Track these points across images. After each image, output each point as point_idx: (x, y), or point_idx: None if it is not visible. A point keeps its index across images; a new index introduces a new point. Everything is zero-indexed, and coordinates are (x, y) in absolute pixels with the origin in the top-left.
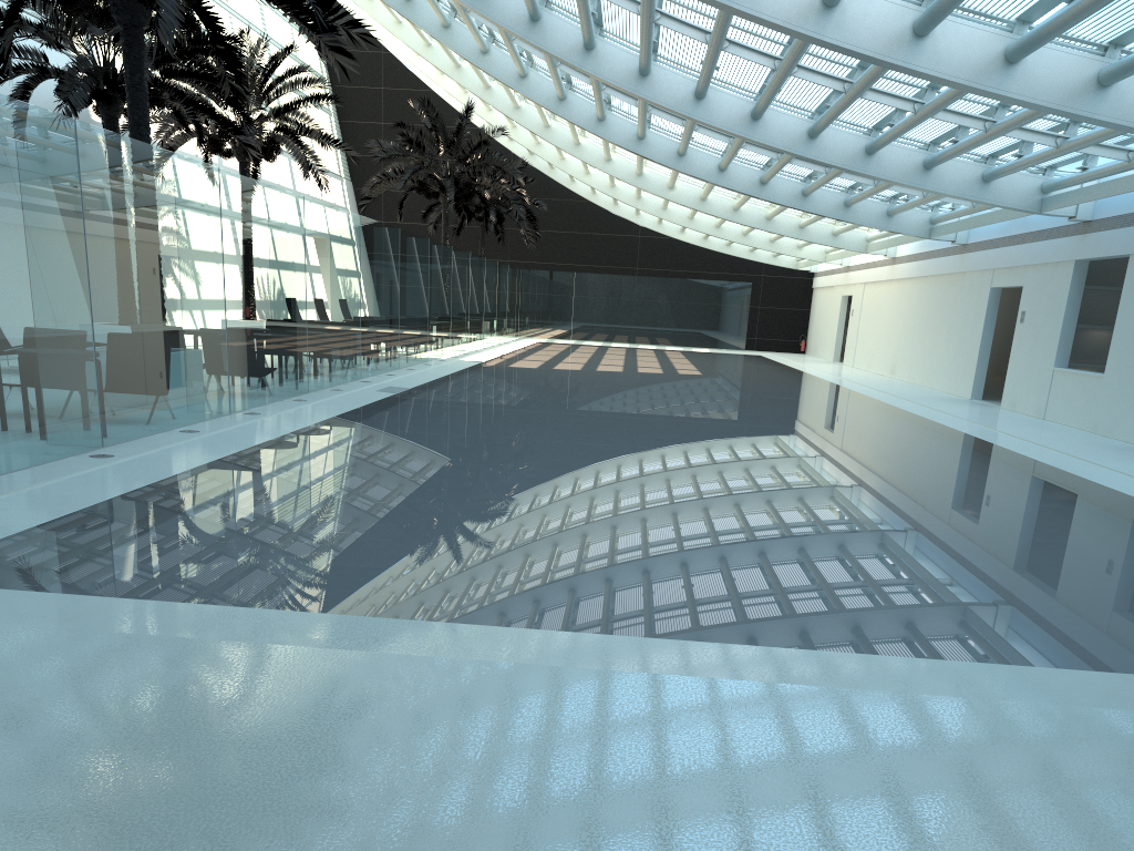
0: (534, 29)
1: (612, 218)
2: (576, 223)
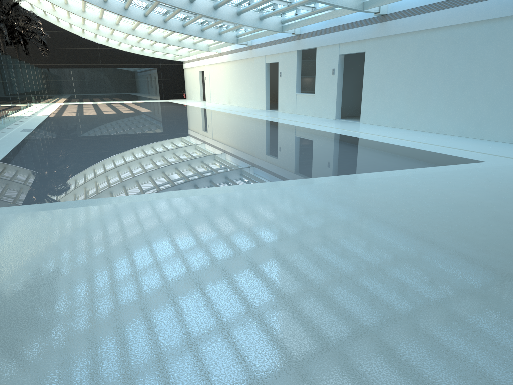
0: None
1: (83, 40)
2: (65, 43)
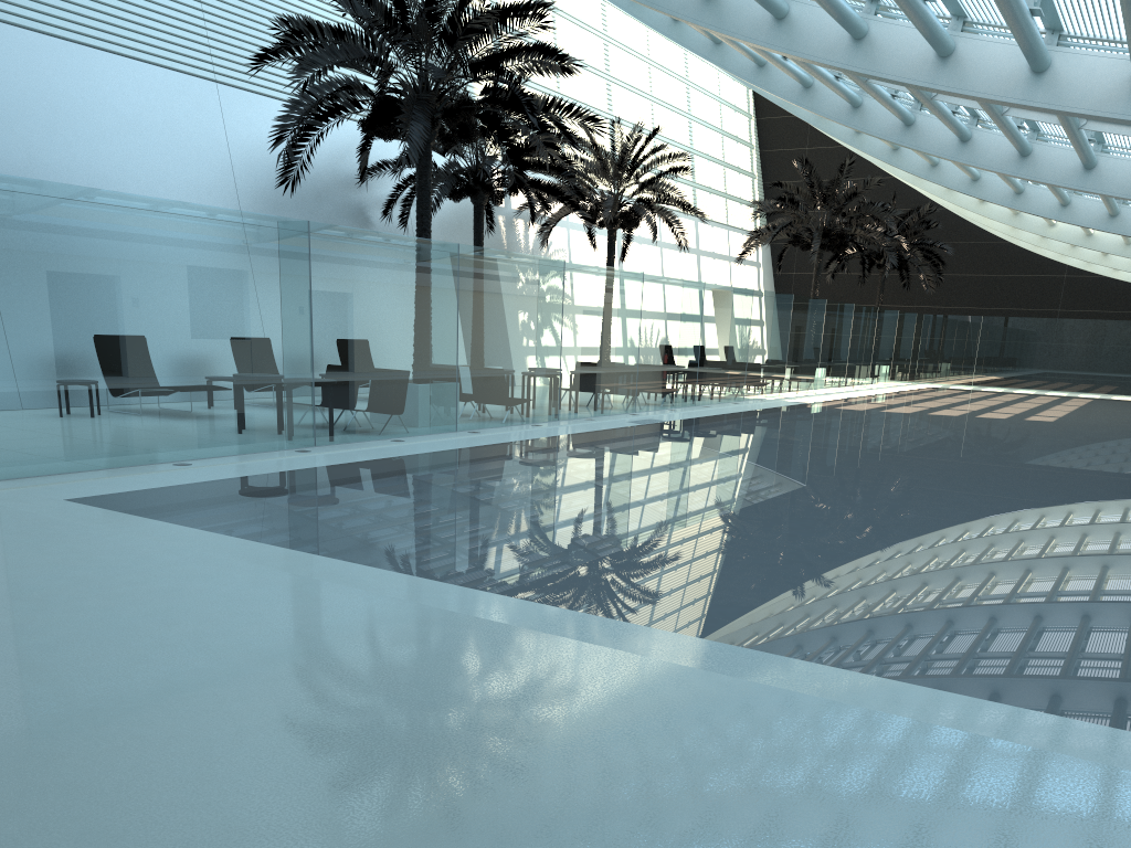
0: (806, 95)
1: (1035, 258)
2: (992, 265)
